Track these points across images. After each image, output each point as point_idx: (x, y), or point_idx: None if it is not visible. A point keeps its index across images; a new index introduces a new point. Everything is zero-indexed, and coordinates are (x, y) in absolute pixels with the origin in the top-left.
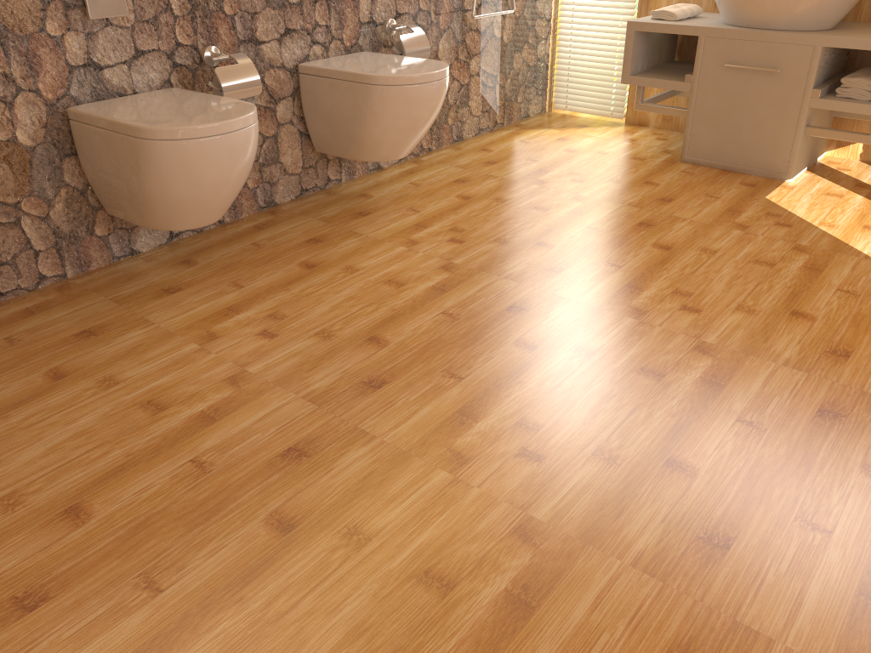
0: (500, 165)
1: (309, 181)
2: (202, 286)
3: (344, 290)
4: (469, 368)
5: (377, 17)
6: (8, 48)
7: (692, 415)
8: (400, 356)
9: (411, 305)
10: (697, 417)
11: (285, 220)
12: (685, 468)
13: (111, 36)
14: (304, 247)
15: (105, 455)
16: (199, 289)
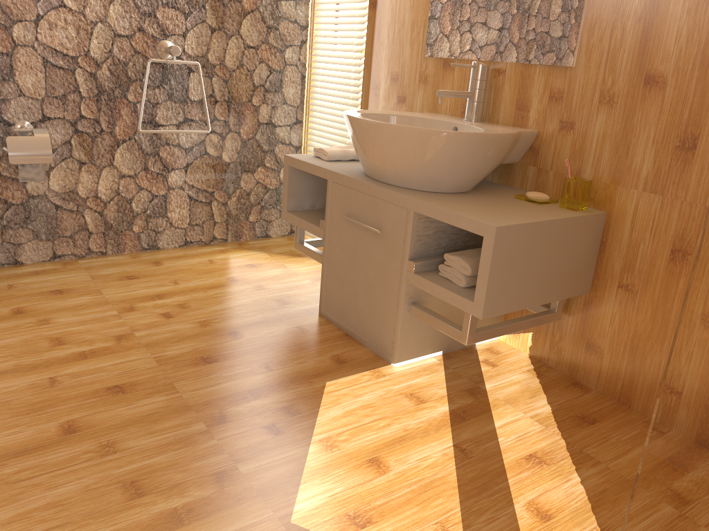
0: (133, 282)
1: None
2: None
3: None
4: None
5: (2, 116)
6: None
7: None
8: None
9: None
10: None
11: None
12: None
13: None
14: None
15: None
16: None
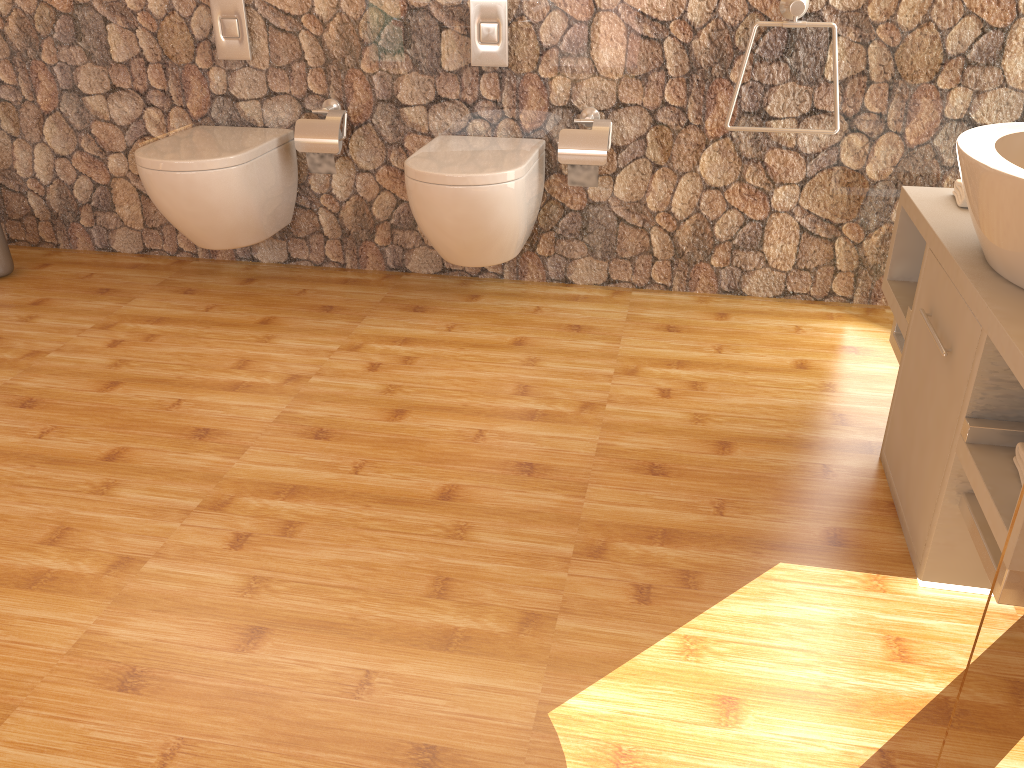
0: (668, 335)
1: (444, 261)
2: (201, 299)
3: (216, 348)
4: (60, 436)
5: (568, 102)
6: (159, 72)
7: None
8: (81, 402)
9: (192, 382)
10: None
11: (371, 285)
12: None
13: (238, 76)
14: (310, 309)
15: None
16: (195, 299)
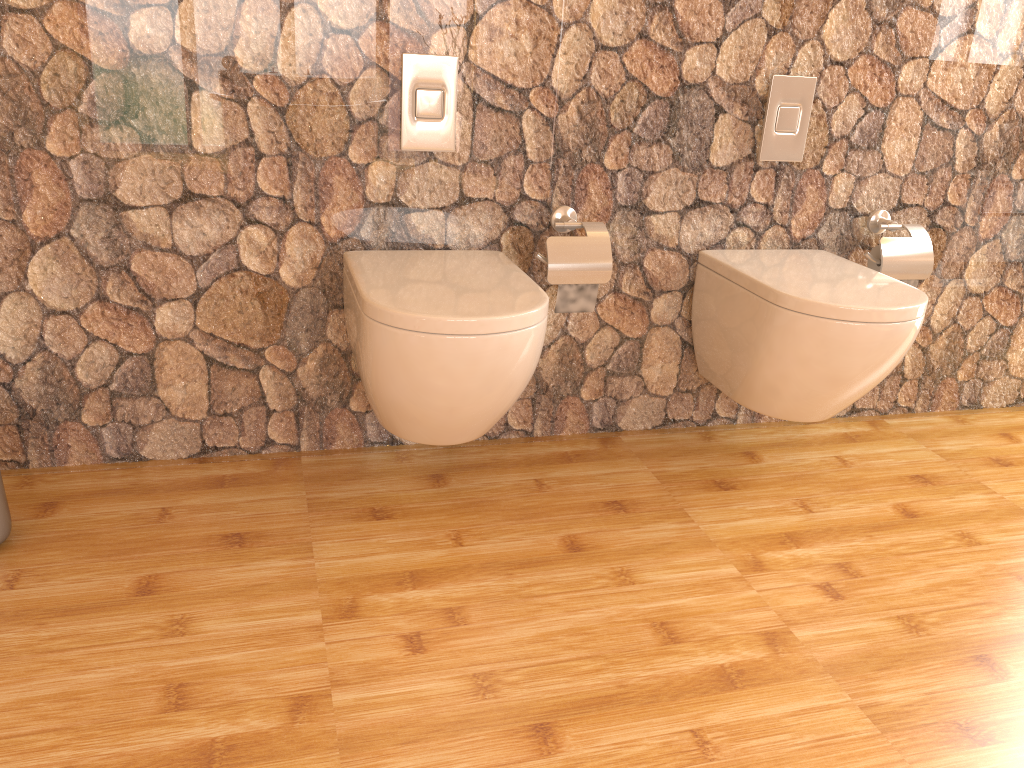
0: (1015, 472)
1: (677, 411)
2: (417, 523)
3: (583, 611)
4: None
5: (857, 204)
6: (290, 169)
7: None
8: None
9: (655, 689)
10: None
11: (609, 458)
12: None
13: (426, 175)
14: (596, 511)
15: (49, 749)
16: (410, 526)
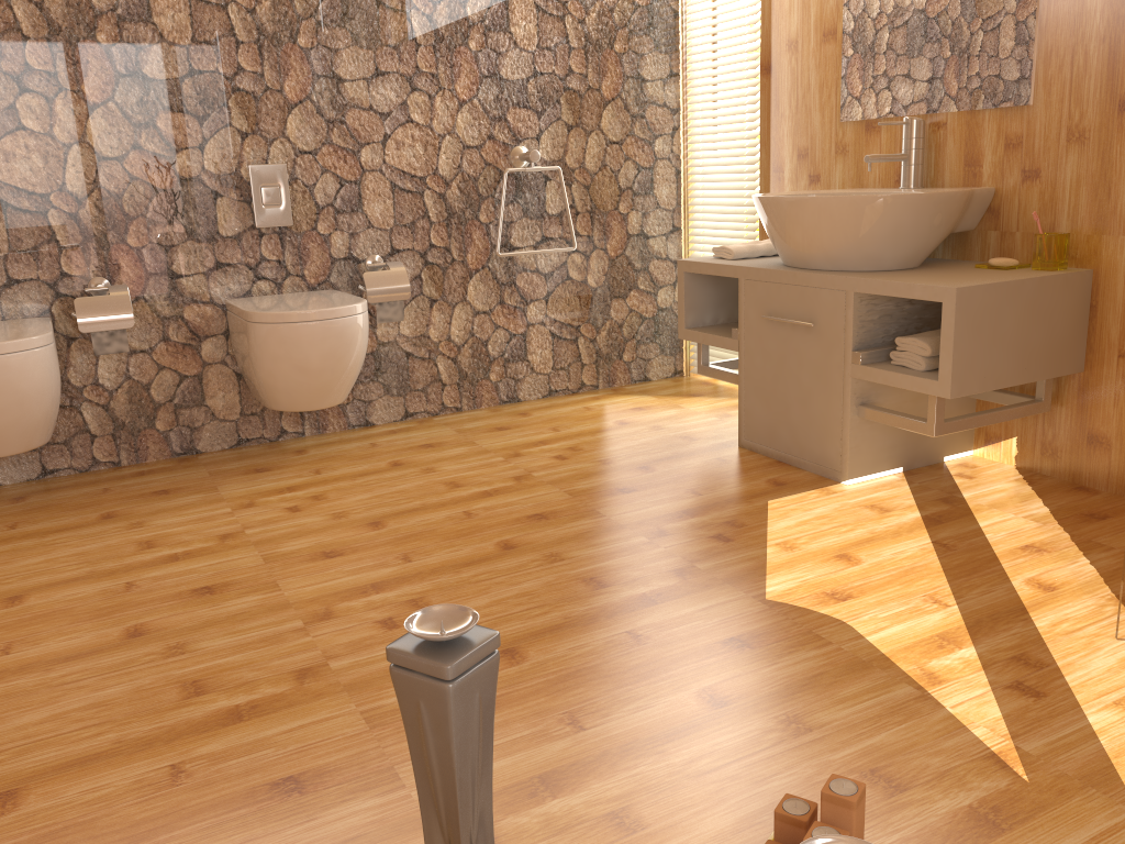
0: (506, 432)
1: (244, 430)
2: None
3: (90, 545)
4: (34, 644)
5: (352, 252)
6: None
7: (138, 746)
8: (2, 620)
9: (115, 570)
10: (136, 750)
11: (178, 469)
12: (7, 804)
13: None
14: (142, 497)
15: None
16: None
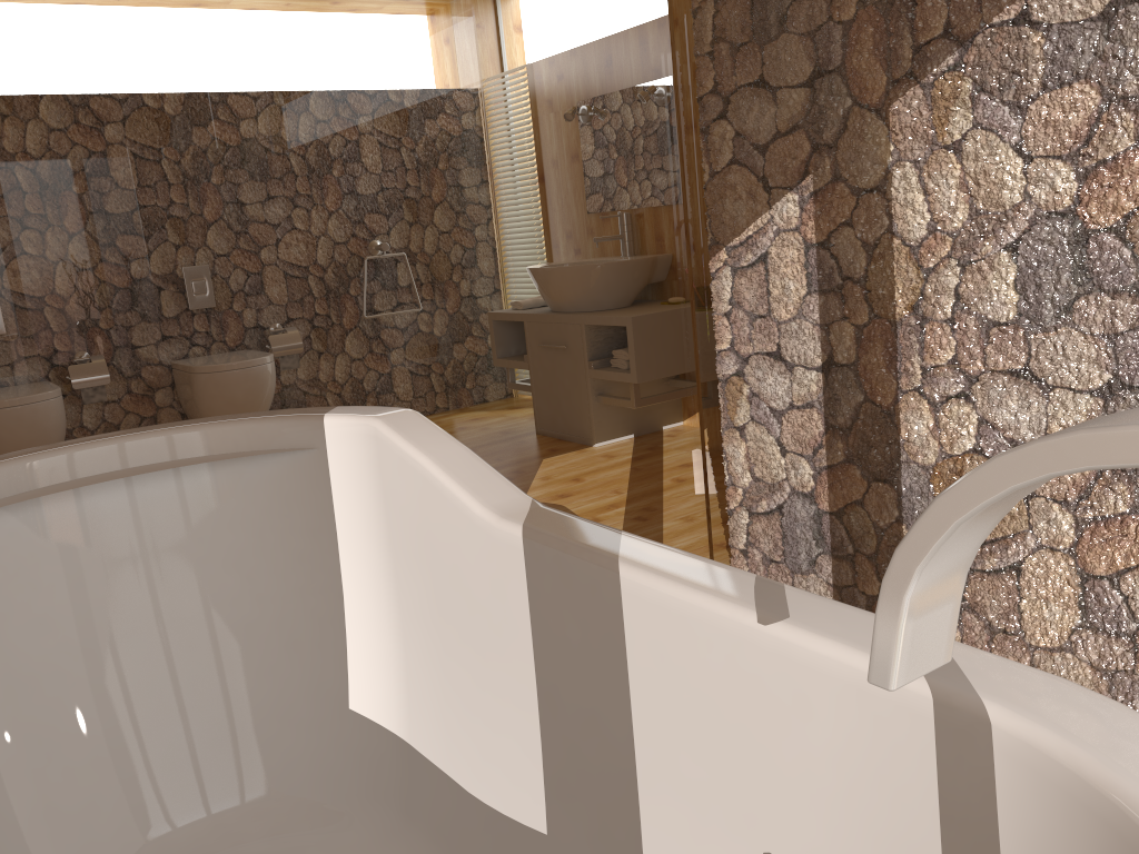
0: None
1: None
2: None
3: None
4: None
5: (259, 322)
6: None
7: None
8: None
9: None
10: None
11: None
12: None
13: None
14: None
15: None
16: None
